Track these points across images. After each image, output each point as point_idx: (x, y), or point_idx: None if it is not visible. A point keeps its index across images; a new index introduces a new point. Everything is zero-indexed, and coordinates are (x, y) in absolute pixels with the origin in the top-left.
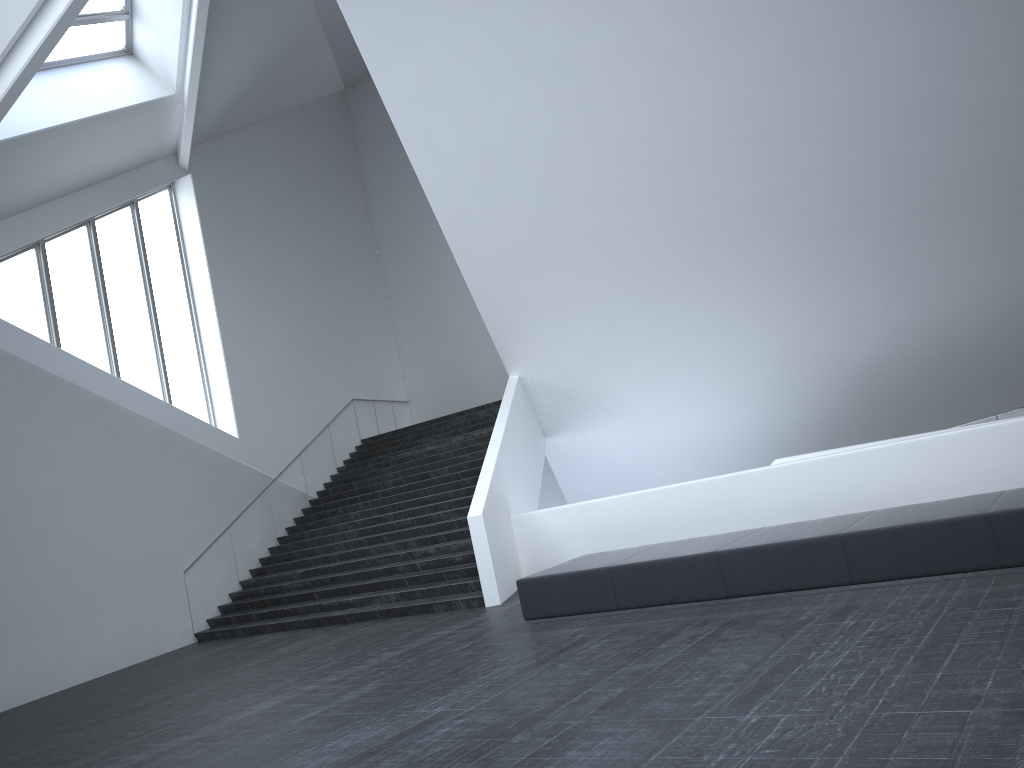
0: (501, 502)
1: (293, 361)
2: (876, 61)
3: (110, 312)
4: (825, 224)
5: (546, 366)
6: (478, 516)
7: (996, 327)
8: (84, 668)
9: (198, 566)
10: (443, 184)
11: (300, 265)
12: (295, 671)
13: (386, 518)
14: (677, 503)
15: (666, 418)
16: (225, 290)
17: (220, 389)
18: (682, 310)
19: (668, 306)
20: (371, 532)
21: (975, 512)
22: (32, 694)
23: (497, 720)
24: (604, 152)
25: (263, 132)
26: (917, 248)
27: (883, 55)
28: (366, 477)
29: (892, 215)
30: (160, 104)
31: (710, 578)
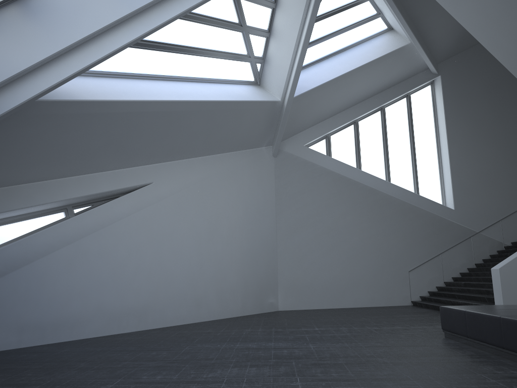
0: None
1: (503, 168)
2: None
3: (389, 149)
4: None
5: None
6: (496, 269)
7: None
8: (349, 302)
9: (418, 270)
10: None
11: None
12: (367, 323)
13: None
14: None
15: None
16: (455, 132)
17: (447, 184)
18: None
19: None
20: None
21: None
22: (325, 306)
23: (296, 354)
24: None
25: None
26: None
27: None
28: None
29: None
30: (402, 50)
31: (497, 333)
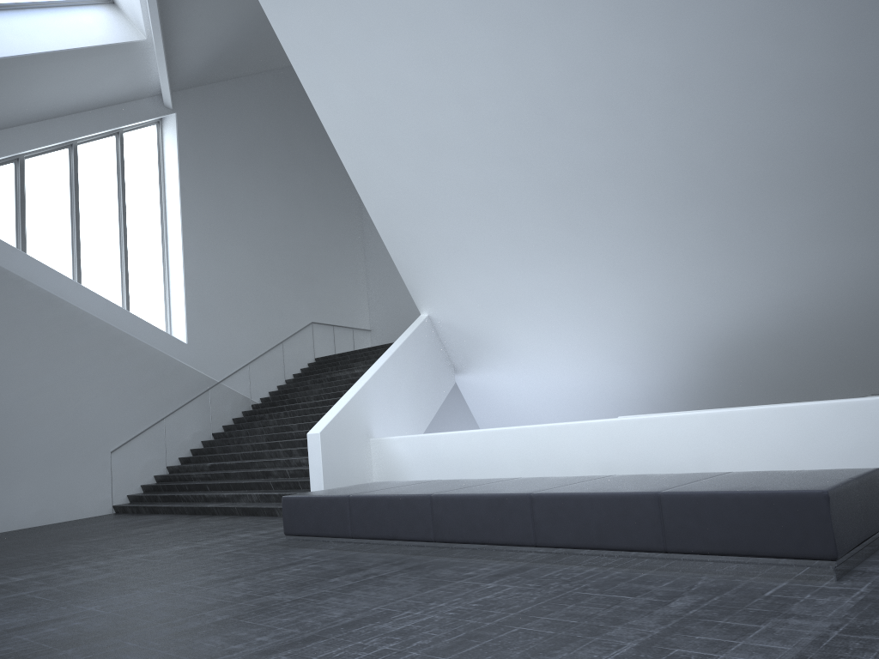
0: (358, 425)
1: (255, 283)
2: (697, 26)
3: (81, 224)
4: (669, 192)
5: (449, 308)
6: (316, 434)
7: (841, 310)
8: None
9: (126, 448)
10: (343, 131)
11: (276, 201)
12: (101, 551)
13: (292, 428)
14: (502, 445)
15: (554, 367)
16: (194, 215)
17: (177, 300)
18: (554, 266)
19: (541, 261)
20: (276, 438)
21: (654, 489)
22: None
23: (96, 628)
24: (468, 108)
25: (256, 84)
26: (757, 223)
27: (703, 20)
28: (301, 390)
29: (730, 187)
30: (131, 47)
31: (423, 520)
